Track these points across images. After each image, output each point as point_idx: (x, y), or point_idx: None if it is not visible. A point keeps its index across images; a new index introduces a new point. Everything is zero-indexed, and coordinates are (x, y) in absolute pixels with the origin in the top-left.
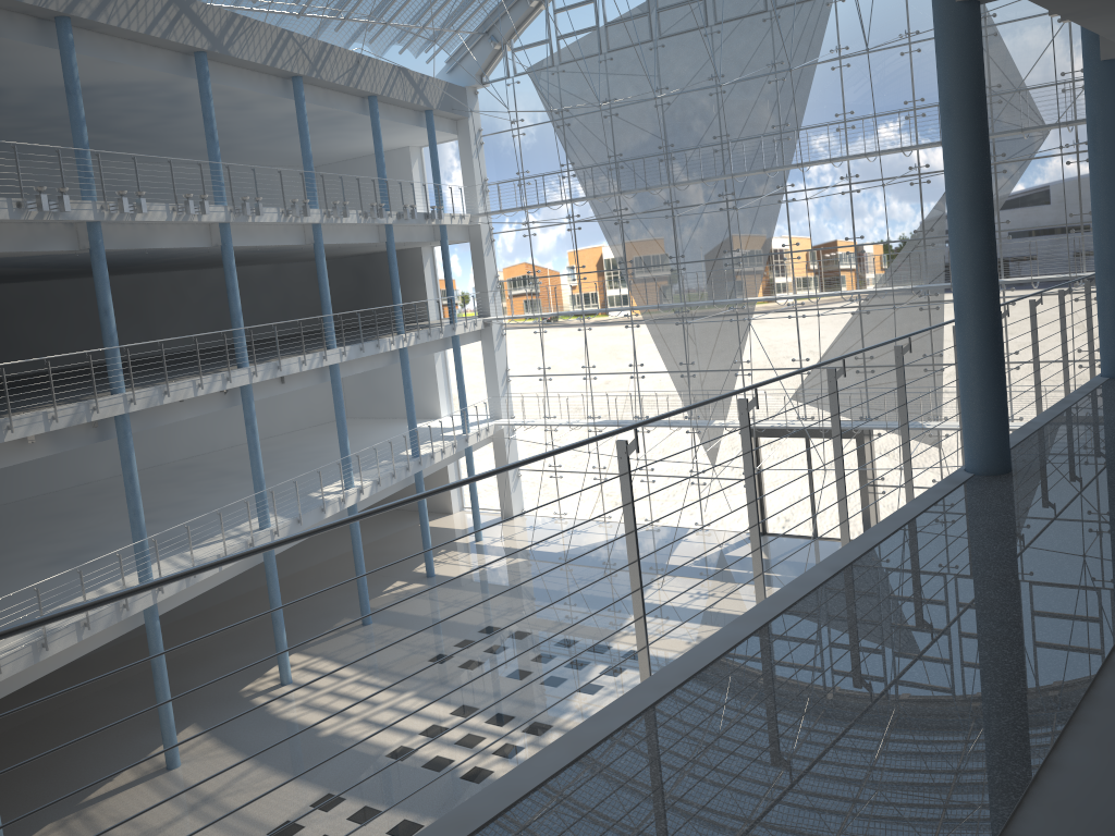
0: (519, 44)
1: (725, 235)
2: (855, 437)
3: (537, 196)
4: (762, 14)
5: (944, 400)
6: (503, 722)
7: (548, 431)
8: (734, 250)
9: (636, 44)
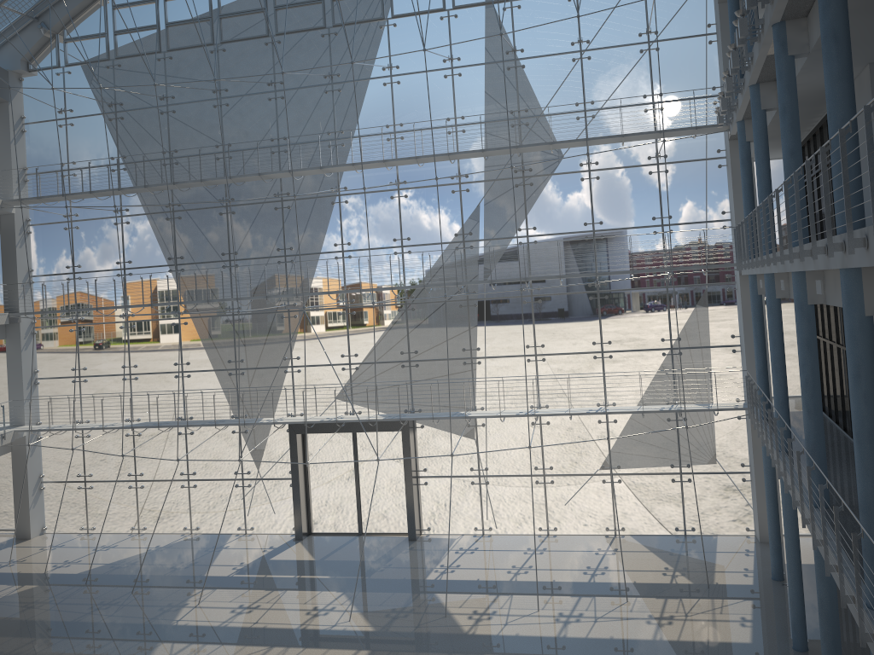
0: (73, 35)
1: (280, 234)
2: (401, 429)
3: (82, 186)
4: (321, 30)
5: (481, 391)
6: None
7: (79, 437)
8: (288, 248)
9: (197, 45)
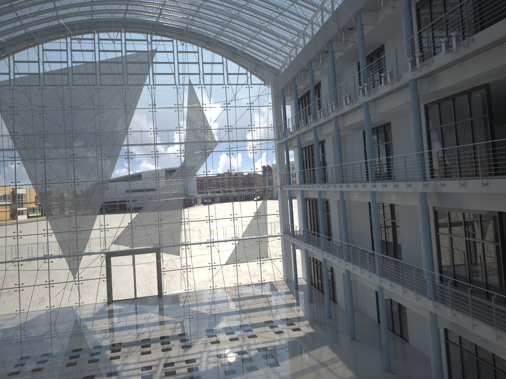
0: None
1: (100, 170)
2: (157, 251)
3: None
4: (122, 86)
5: (188, 234)
6: (92, 377)
7: None
8: (104, 177)
9: (60, 85)
